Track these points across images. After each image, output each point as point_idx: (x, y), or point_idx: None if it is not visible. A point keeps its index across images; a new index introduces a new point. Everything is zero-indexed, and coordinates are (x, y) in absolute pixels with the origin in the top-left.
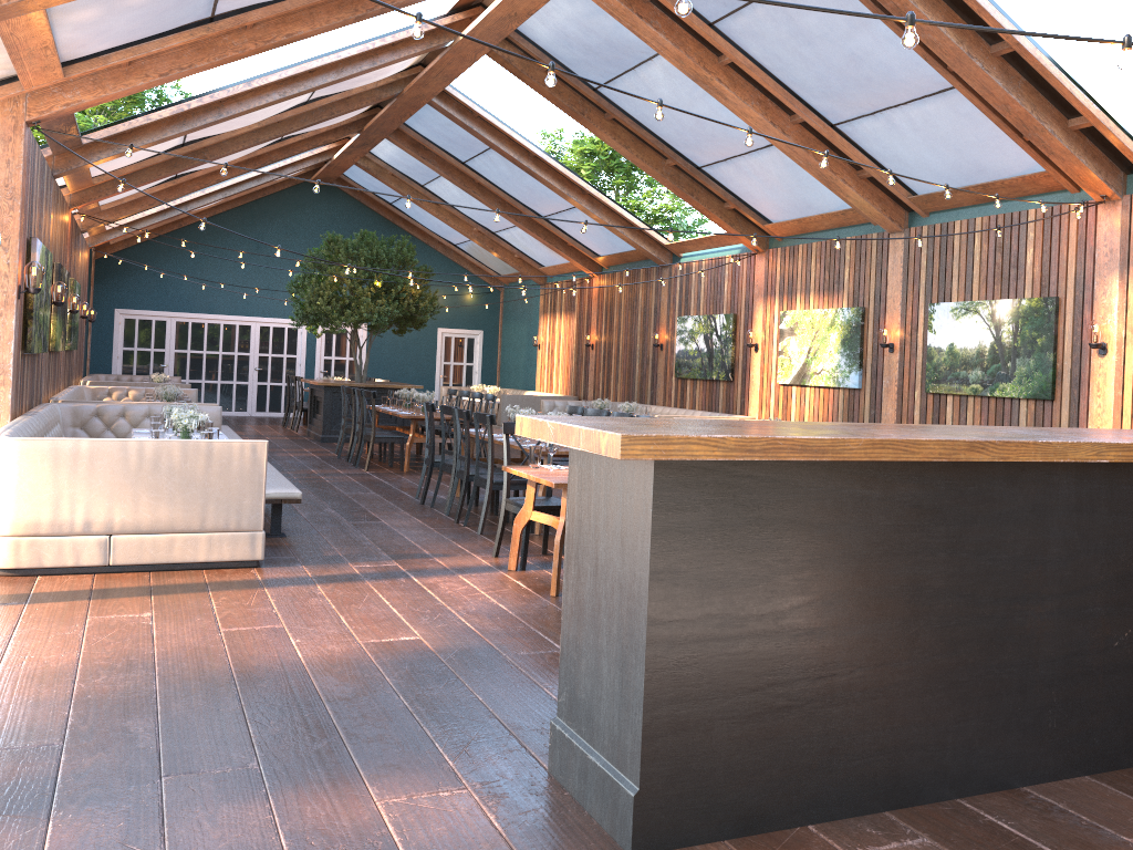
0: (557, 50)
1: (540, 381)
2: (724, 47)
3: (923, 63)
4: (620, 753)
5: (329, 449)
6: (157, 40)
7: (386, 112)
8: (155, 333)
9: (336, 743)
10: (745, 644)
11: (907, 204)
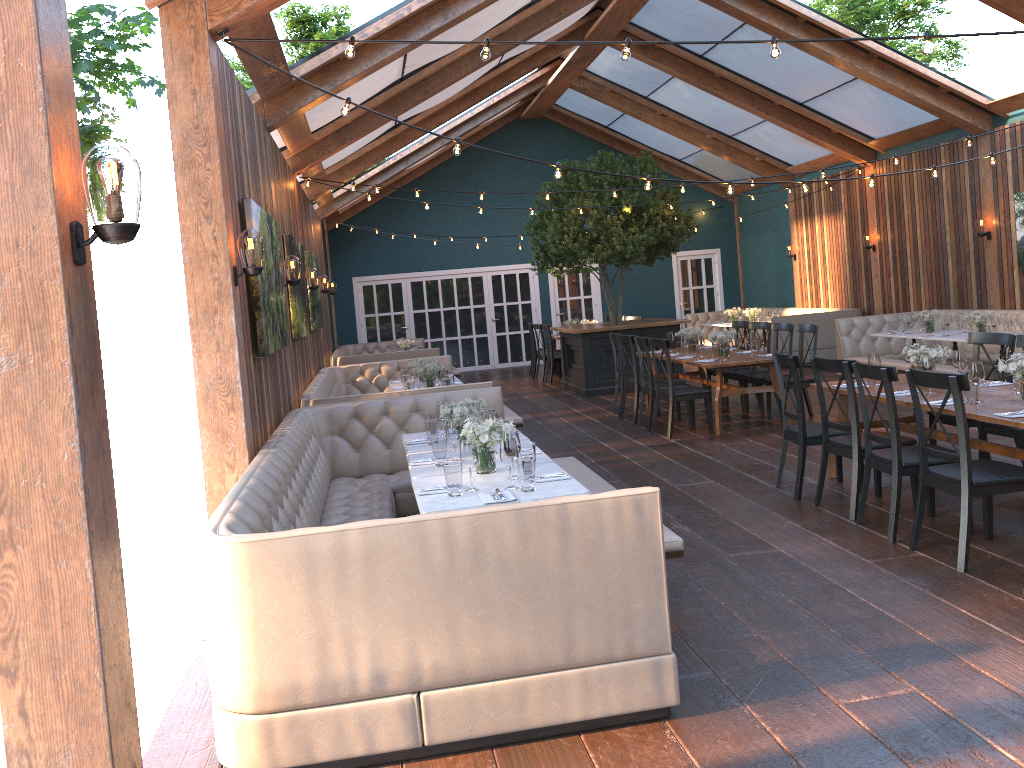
0: None
1: (801, 295)
2: None
3: None
4: None
5: (601, 407)
6: None
7: (615, 6)
8: (392, 297)
9: None
10: None
11: None
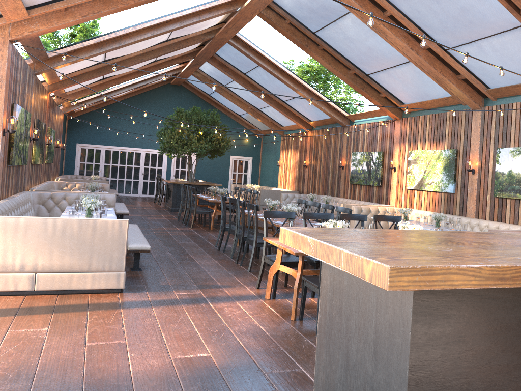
0: (294, 11)
1: (280, 183)
2: (387, 6)
3: (505, 12)
4: None
5: (174, 216)
6: None
7: (207, 47)
8: (95, 155)
9: None
10: None
11: (484, 93)
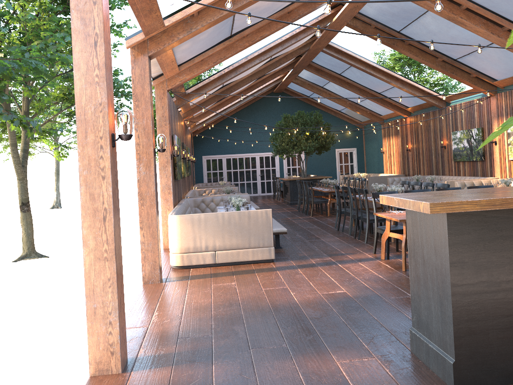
0: (378, 17)
1: (385, 168)
2: (461, 1)
3: None
4: (444, 344)
5: (294, 208)
6: (211, 49)
7: (303, 58)
8: (218, 164)
9: (316, 336)
10: (501, 294)
11: None
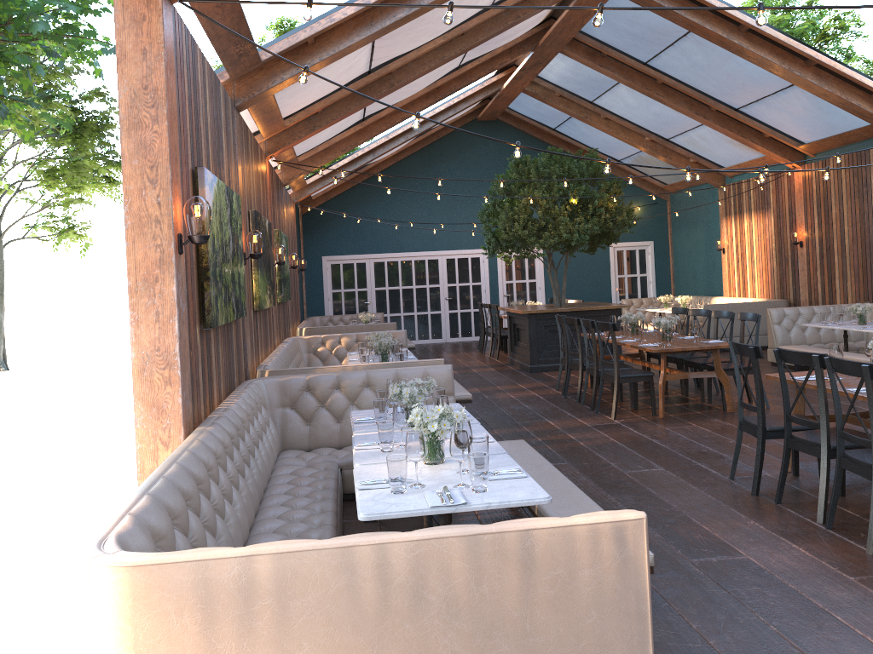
0: None
1: (729, 286)
2: None
3: None
4: None
5: (545, 383)
6: None
7: (568, 13)
8: (357, 275)
9: None
10: None
11: None
